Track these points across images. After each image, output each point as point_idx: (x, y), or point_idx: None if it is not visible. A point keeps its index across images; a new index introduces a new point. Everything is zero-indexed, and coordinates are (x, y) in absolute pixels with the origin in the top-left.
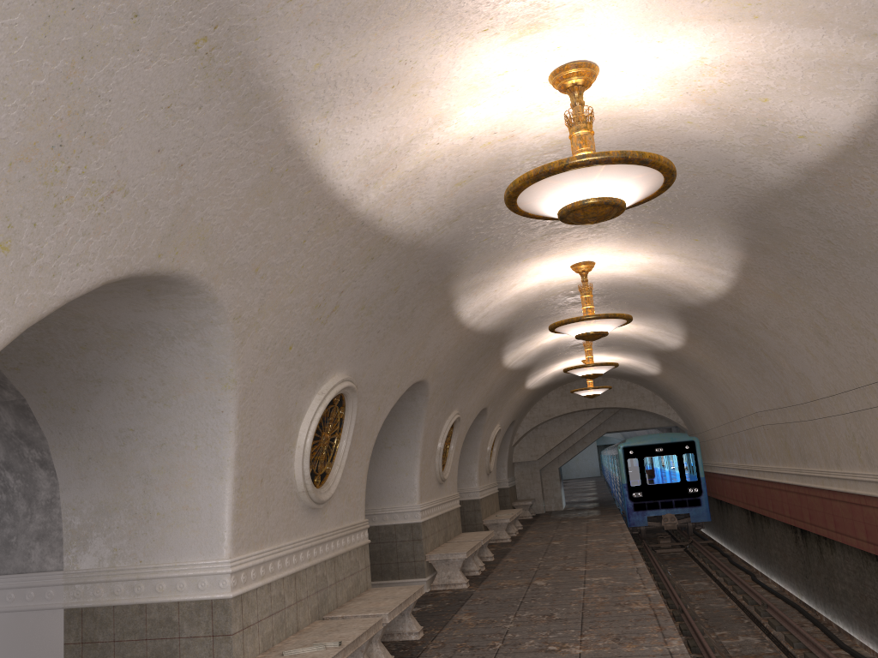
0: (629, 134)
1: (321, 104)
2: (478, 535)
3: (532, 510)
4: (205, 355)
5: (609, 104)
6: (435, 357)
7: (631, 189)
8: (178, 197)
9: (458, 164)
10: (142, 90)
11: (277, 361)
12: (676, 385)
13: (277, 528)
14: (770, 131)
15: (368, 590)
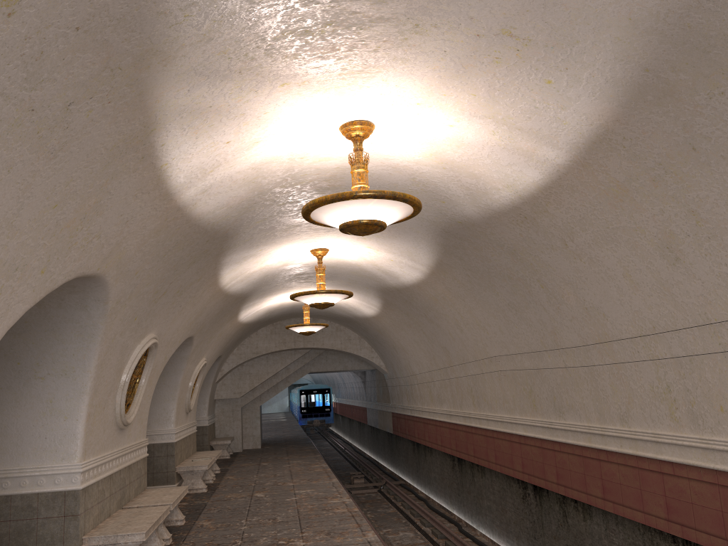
0: None
1: None
2: (168, 495)
3: (230, 448)
4: None
5: None
6: (120, 240)
7: None
8: None
9: None
10: None
11: None
12: (391, 327)
13: None
14: None
15: None
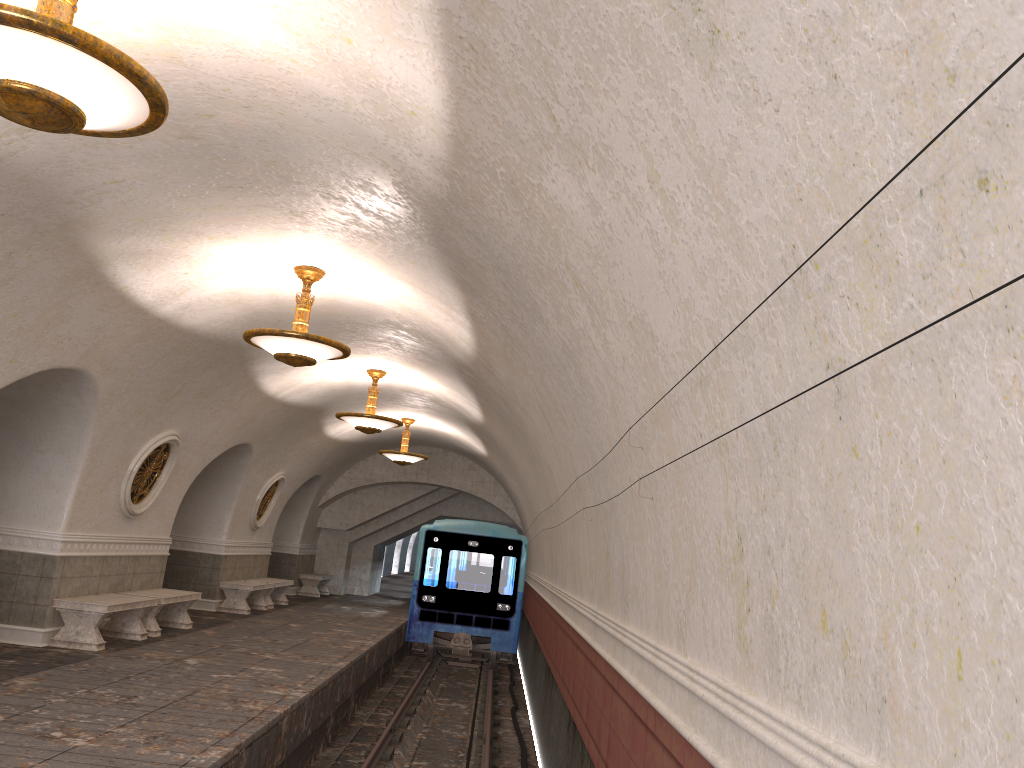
0: (234, 61)
1: None
2: (170, 594)
3: (325, 588)
4: None
5: None
6: (97, 342)
7: (74, 85)
8: None
9: None
10: None
11: None
12: (504, 472)
13: None
14: (383, 98)
15: None
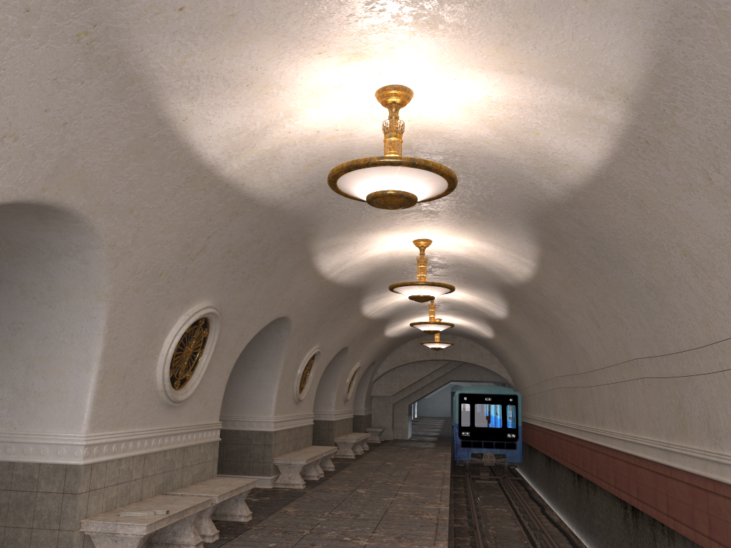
0: (444, 144)
1: (187, 91)
2: (323, 449)
3: (381, 436)
4: (84, 272)
5: (425, 120)
6: (297, 299)
7: (420, 187)
8: (62, 147)
9: (308, 150)
10: (32, 64)
11: (147, 284)
12: (506, 348)
13: (134, 416)
14: (544, 157)
15: (212, 478)
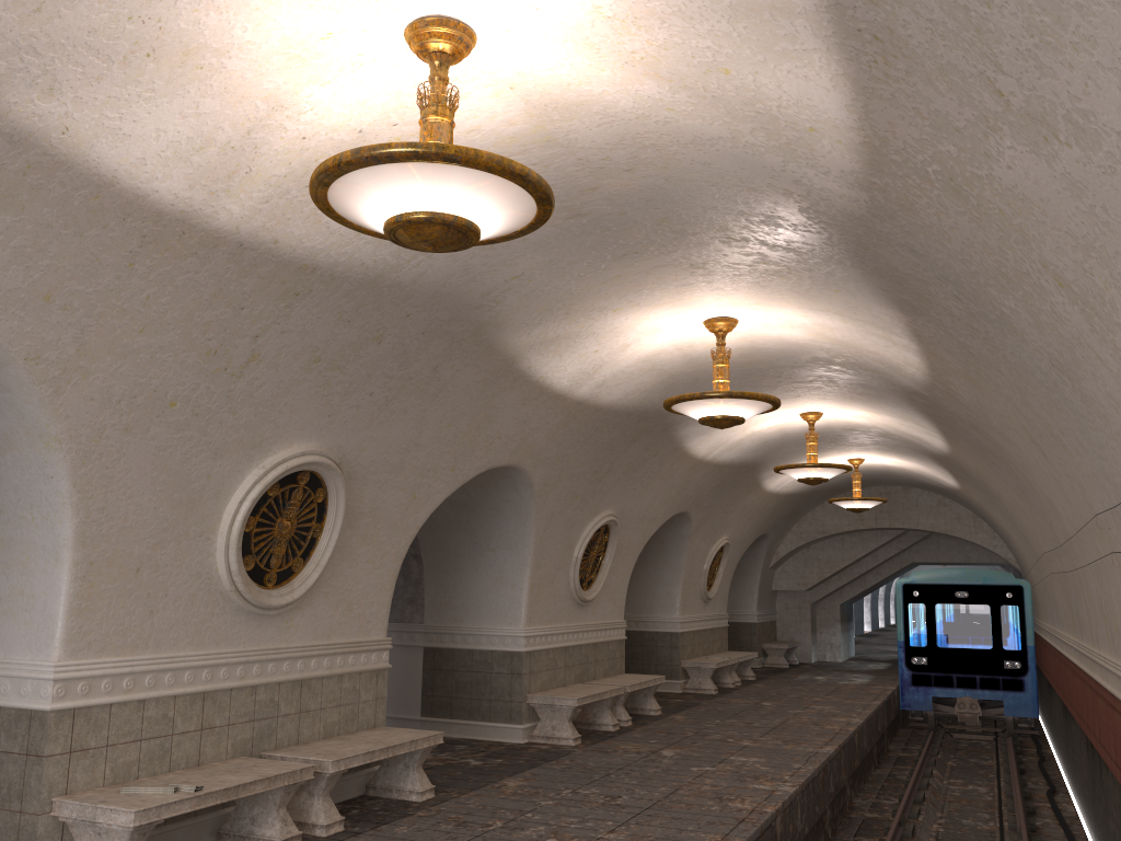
0: (609, 127)
1: (32, 78)
2: (634, 680)
3: (793, 656)
4: (13, 404)
5: (537, 83)
6: (524, 436)
7: (464, 201)
8: None
9: None
10: None
11: (147, 420)
12: (984, 505)
13: (172, 632)
14: (774, 121)
15: (372, 729)
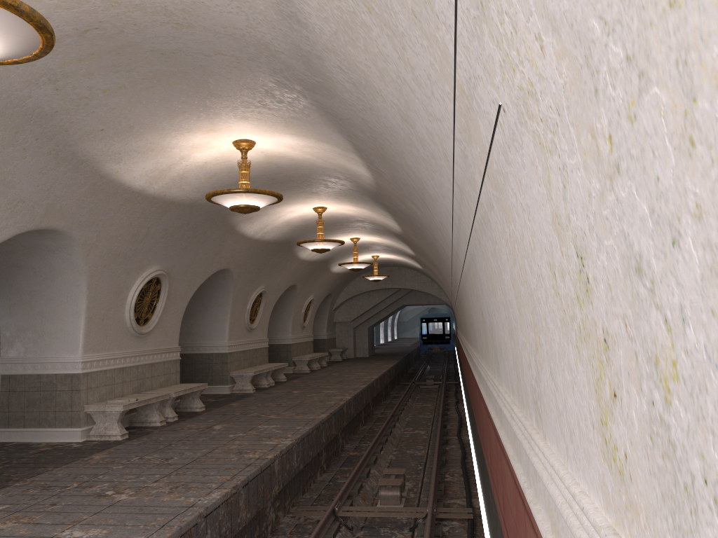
0: (292, 161)
1: (115, 160)
2: (274, 365)
3: (344, 355)
4: (70, 259)
5: (271, 152)
6: (233, 256)
7: (258, 202)
8: (48, 200)
9: (204, 171)
10: (29, 169)
11: (111, 262)
12: (433, 277)
13: (112, 344)
14: (348, 170)
15: (176, 384)
